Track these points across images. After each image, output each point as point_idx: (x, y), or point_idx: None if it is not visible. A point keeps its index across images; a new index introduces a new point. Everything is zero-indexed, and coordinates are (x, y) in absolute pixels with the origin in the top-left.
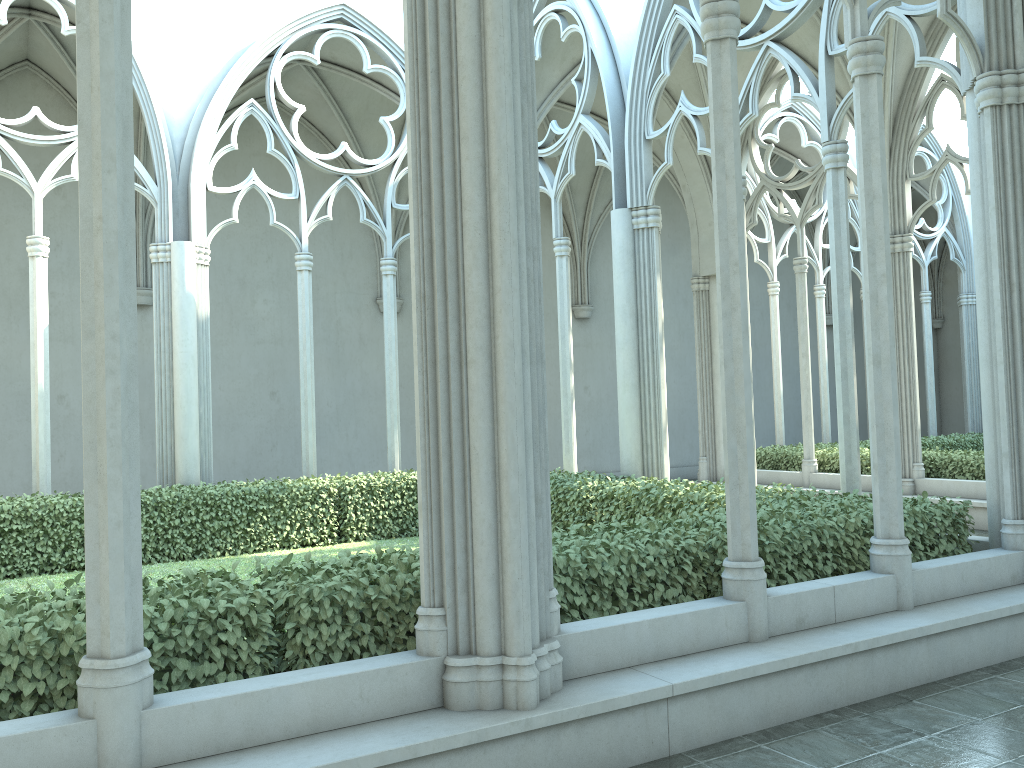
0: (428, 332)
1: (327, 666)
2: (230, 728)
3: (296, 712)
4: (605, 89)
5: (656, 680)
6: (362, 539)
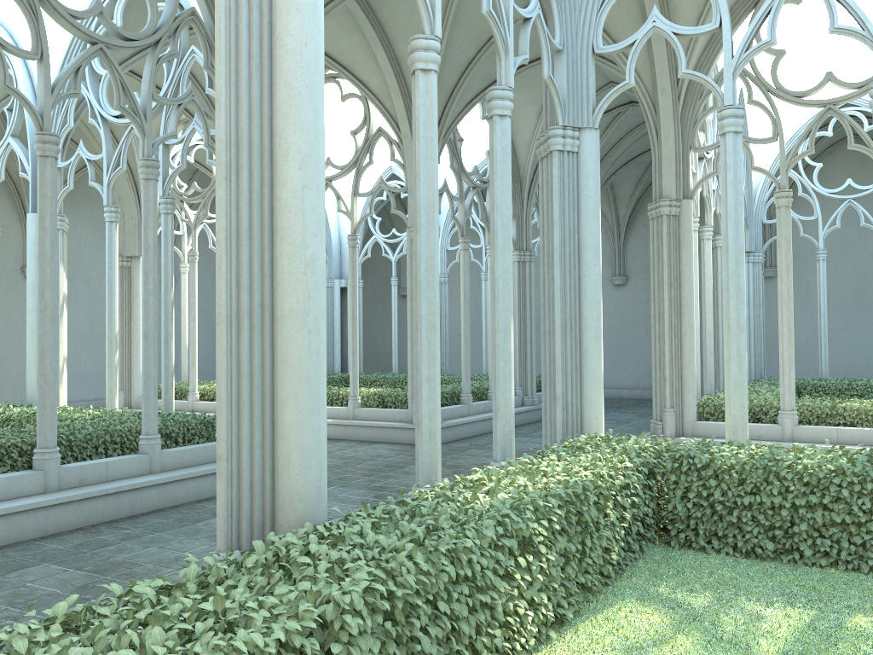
0: None
1: None
2: None
3: None
4: (28, 124)
5: None
6: None
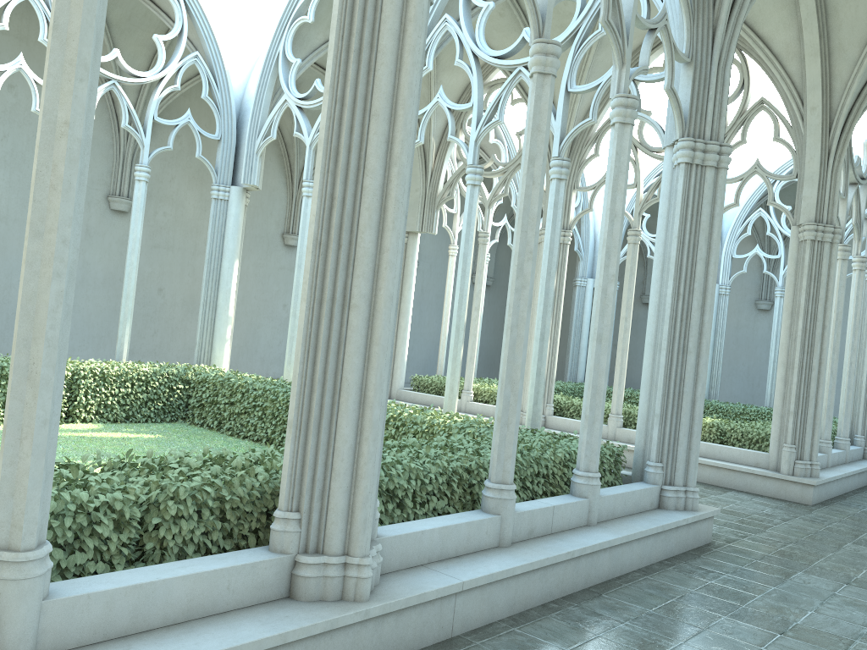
0: (319, 275)
1: (195, 560)
2: (118, 617)
3: (175, 602)
4: None
5: (449, 577)
6: (89, 421)
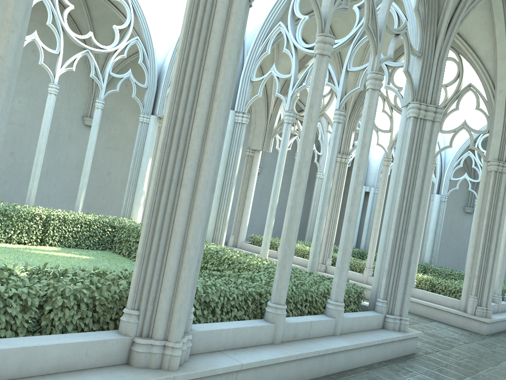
0: (164, 164)
1: (68, 334)
2: (9, 366)
3: (49, 360)
4: None
5: (234, 360)
6: (53, 245)
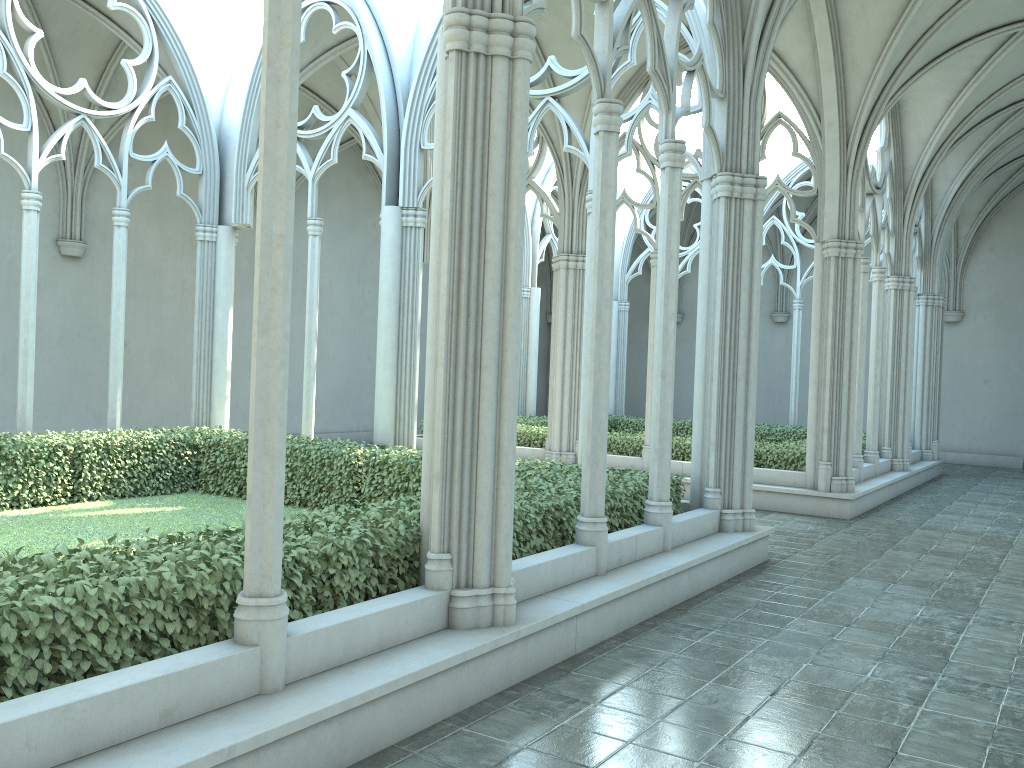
0: (453, 341)
1: (374, 600)
2: (335, 649)
3: (371, 635)
4: (383, 93)
5: (569, 602)
6: (95, 499)
